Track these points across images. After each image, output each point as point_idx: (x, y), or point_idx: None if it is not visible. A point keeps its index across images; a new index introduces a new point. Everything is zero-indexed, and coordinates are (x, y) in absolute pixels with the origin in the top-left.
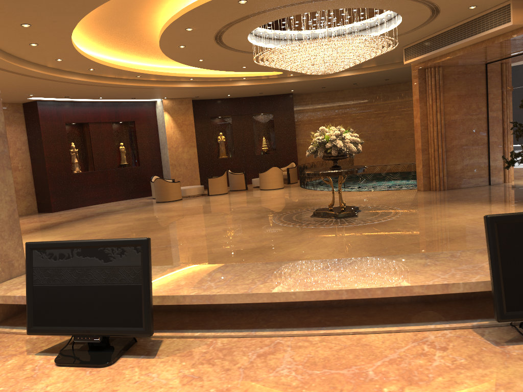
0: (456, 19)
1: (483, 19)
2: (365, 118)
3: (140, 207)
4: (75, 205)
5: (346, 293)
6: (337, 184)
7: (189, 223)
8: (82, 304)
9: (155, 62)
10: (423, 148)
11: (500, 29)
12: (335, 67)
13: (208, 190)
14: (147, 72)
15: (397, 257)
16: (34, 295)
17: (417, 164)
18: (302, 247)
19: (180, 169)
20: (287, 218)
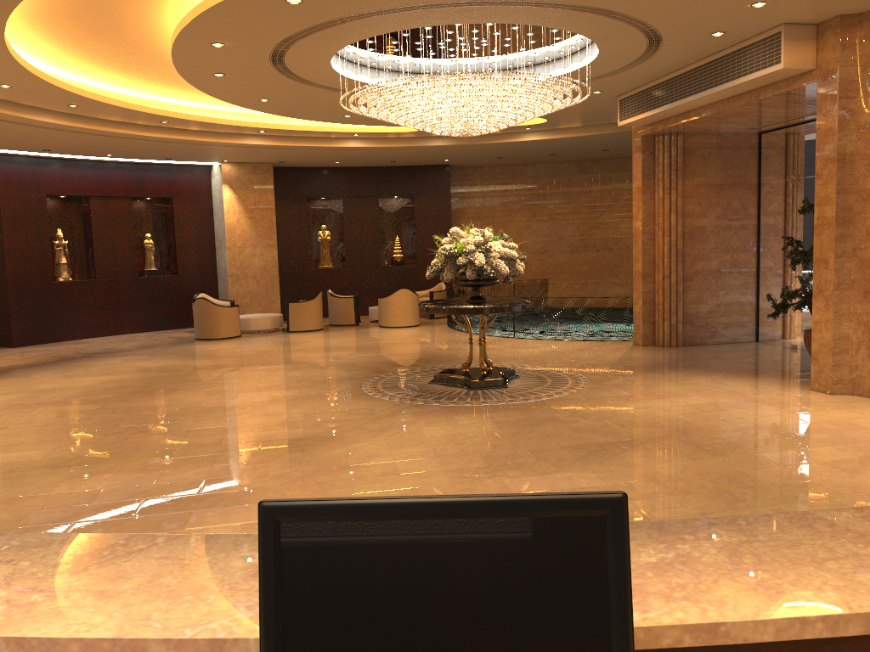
0: (697, 54)
1: (740, 55)
2: (571, 214)
3: (162, 348)
4: (57, 337)
5: (6, 646)
6: (510, 324)
7: (221, 383)
8: None
9: (193, 98)
10: (645, 273)
11: (765, 76)
12: (479, 125)
13: (288, 322)
14: (179, 116)
15: (244, 541)
16: None
17: (635, 298)
18: (379, 442)
19: (247, 283)
20: (388, 384)
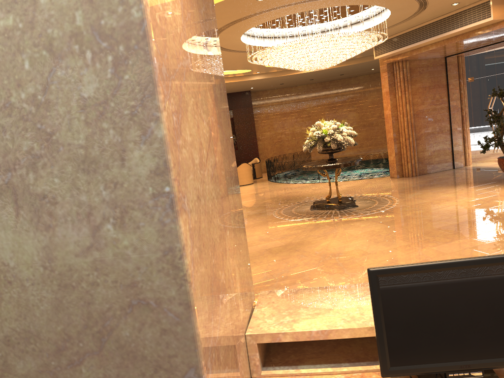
0: (434, 16)
1: (461, 15)
2: (320, 112)
3: None
4: None
5: None
6: (305, 176)
7: None
8: (455, 335)
9: None
10: (394, 138)
11: (479, 24)
12: (330, 63)
13: None
14: None
15: None
16: (387, 330)
17: (389, 152)
18: (333, 240)
19: None
20: (287, 213)
